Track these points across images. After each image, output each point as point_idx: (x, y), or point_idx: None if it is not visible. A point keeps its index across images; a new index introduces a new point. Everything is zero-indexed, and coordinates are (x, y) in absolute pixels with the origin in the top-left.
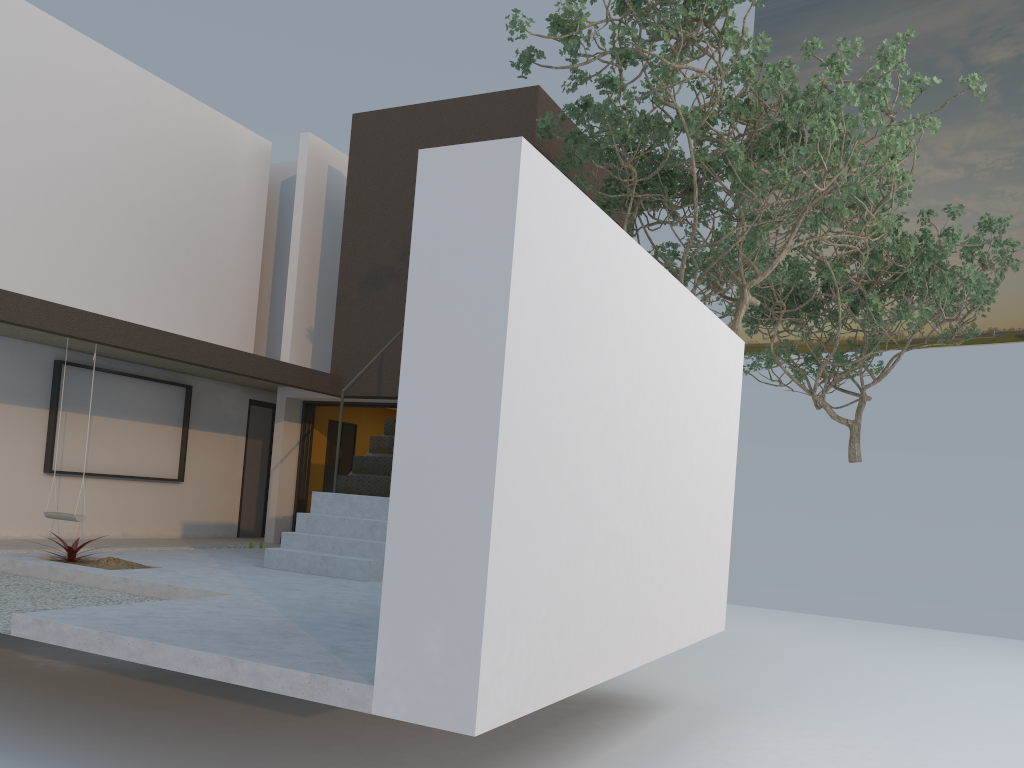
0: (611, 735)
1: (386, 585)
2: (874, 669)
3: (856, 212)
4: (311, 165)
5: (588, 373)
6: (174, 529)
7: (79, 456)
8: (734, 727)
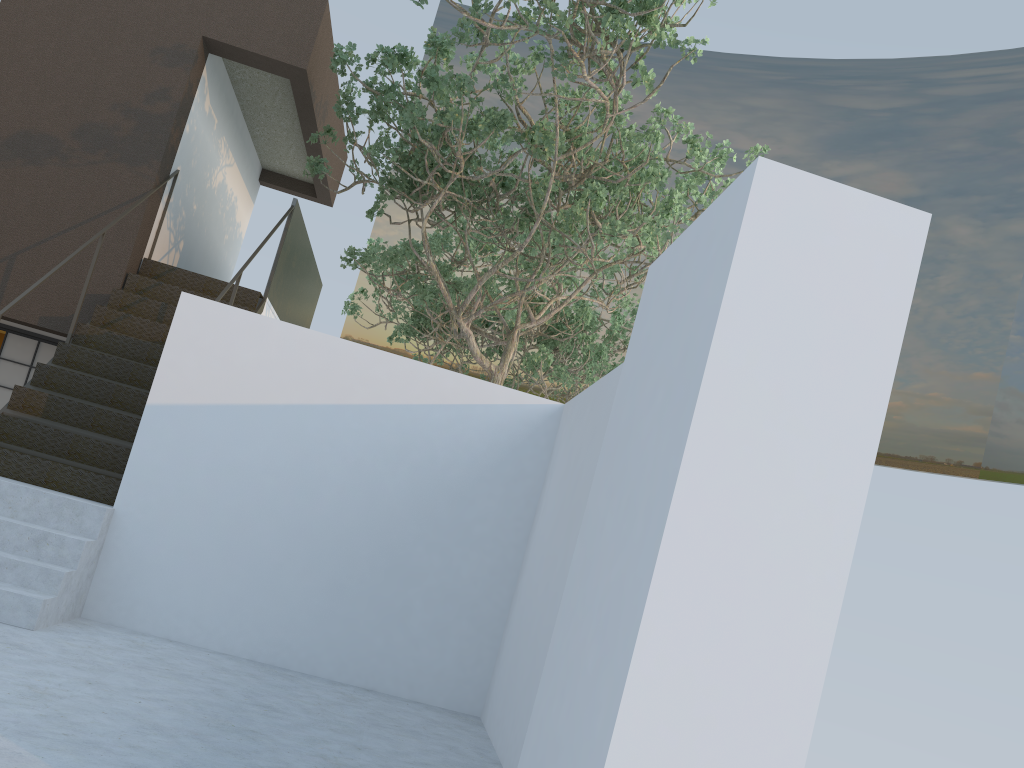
0: None
1: None
2: None
3: (557, 266)
4: None
5: None
6: None
7: None
8: None
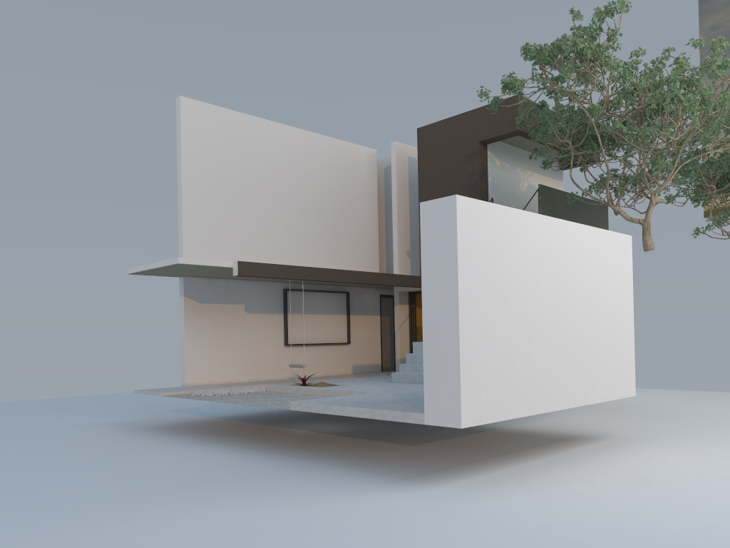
0: (563, 449)
1: (424, 374)
2: None
3: None
4: (398, 159)
5: (506, 278)
6: (348, 369)
7: (299, 335)
8: (638, 445)
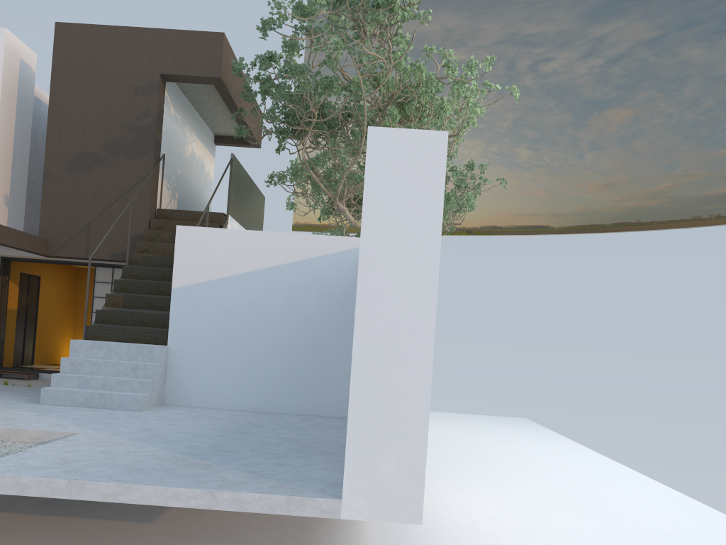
0: None
1: (350, 430)
2: (436, 441)
3: None
4: (7, 56)
5: None
6: None
7: None
8: None
